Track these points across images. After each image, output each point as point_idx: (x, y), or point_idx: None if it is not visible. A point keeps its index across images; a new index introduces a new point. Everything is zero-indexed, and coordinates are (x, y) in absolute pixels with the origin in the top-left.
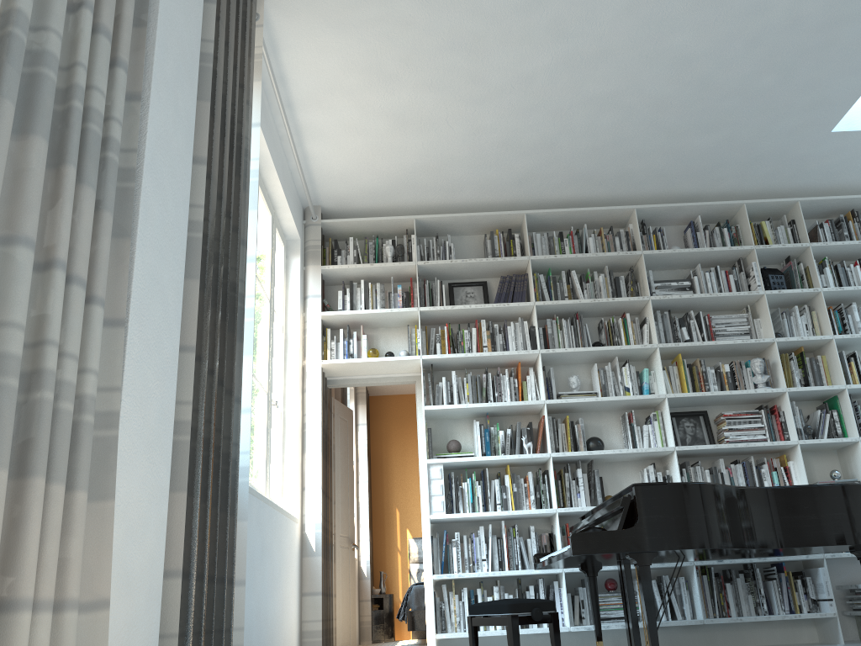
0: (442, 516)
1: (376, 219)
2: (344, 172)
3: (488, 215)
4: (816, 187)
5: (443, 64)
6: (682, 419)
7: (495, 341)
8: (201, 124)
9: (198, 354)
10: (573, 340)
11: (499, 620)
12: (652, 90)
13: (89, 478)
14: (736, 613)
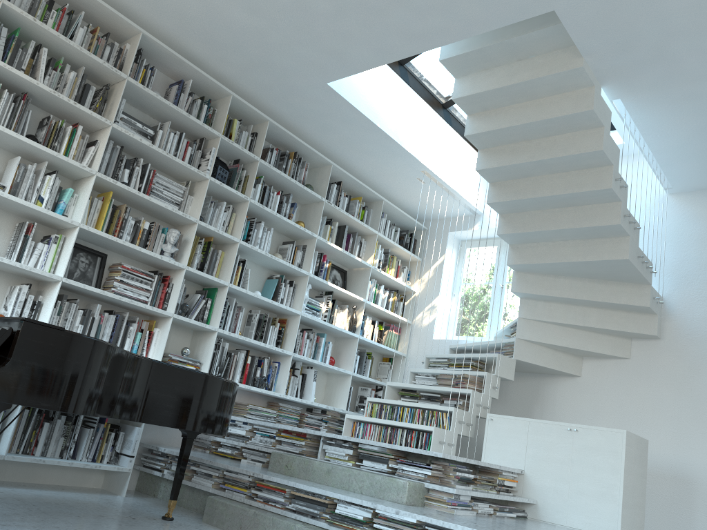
0: None
1: None
2: None
3: None
4: (284, 118)
5: None
6: (81, 252)
7: None
8: None
9: None
10: (6, 118)
11: None
12: None
13: None
14: (41, 452)
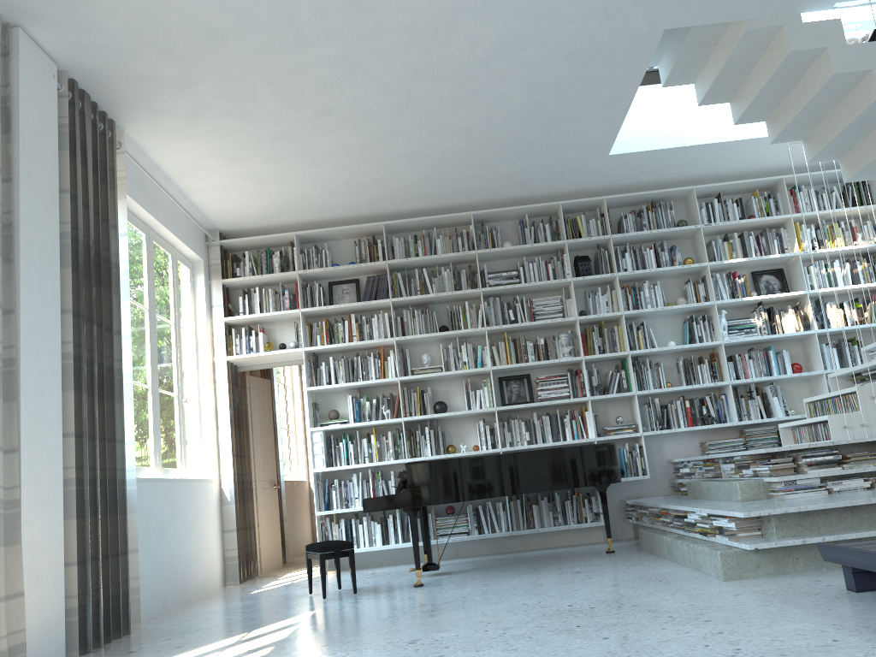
0: (322, 469)
1: (264, 237)
2: (228, 209)
3: (353, 227)
4: (620, 184)
5: (275, 148)
6: (510, 381)
7: (363, 331)
8: (66, 284)
9: (79, 433)
10: (423, 326)
11: (316, 556)
12: (447, 146)
13: (7, 535)
14: (540, 525)
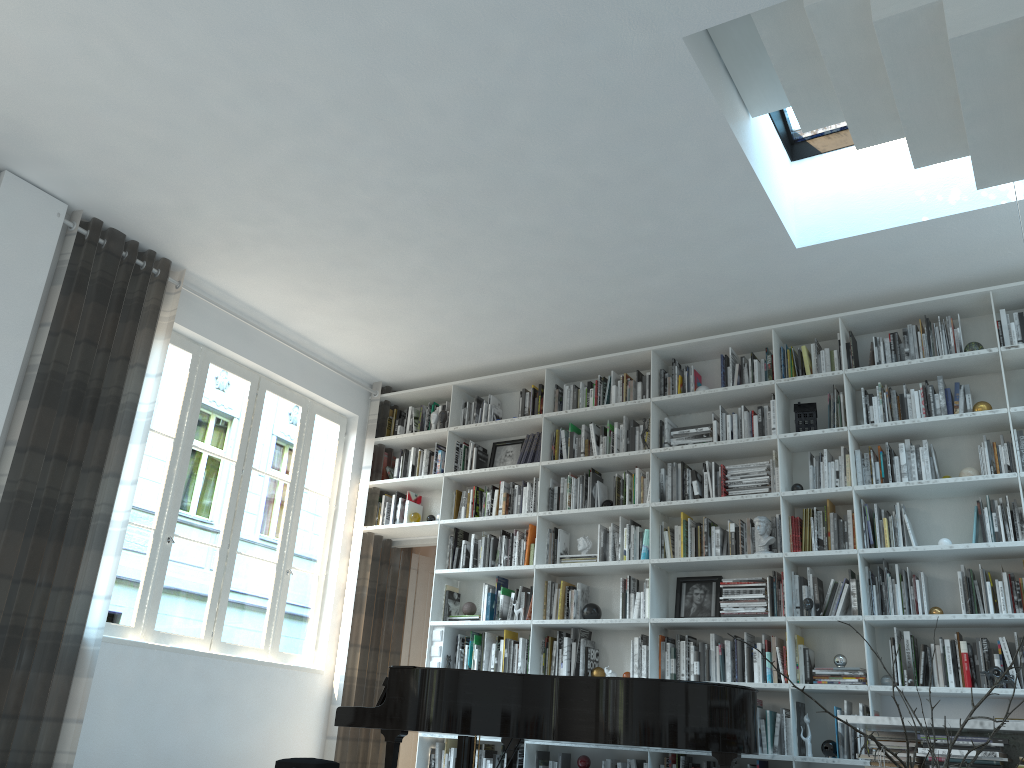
0: None
1: (422, 389)
2: (369, 356)
3: (513, 374)
4: (868, 295)
5: (346, 276)
6: (692, 585)
7: (511, 503)
8: (21, 416)
9: None
10: (580, 499)
11: None
12: (543, 257)
13: None
14: None
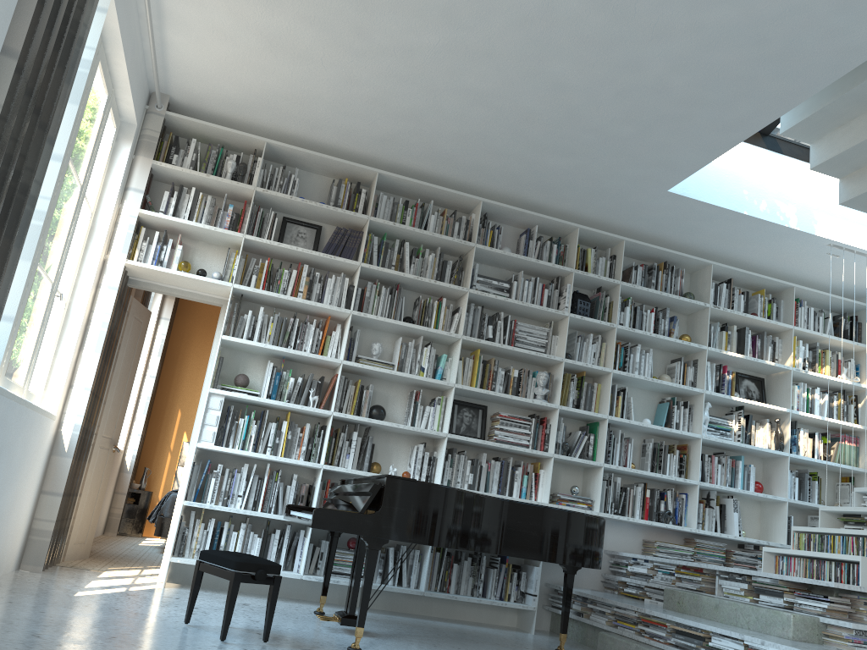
0: (210, 446)
1: (225, 130)
2: (202, 71)
3: (341, 162)
4: (643, 232)
5: (330, 6)
6: (463, 408)
7: (312, 290)
8: (23, 11)
9: None
10: (387, 309)
11: (224, 573)
12: (524, 102)
13: None
14: (455, 591)
